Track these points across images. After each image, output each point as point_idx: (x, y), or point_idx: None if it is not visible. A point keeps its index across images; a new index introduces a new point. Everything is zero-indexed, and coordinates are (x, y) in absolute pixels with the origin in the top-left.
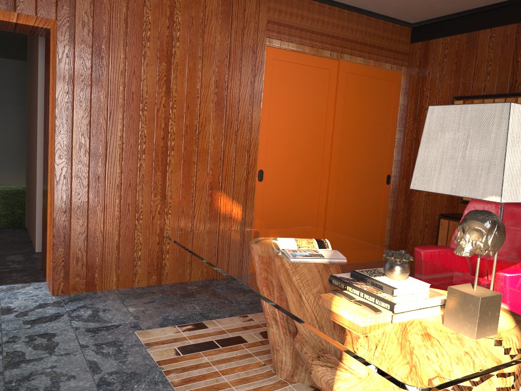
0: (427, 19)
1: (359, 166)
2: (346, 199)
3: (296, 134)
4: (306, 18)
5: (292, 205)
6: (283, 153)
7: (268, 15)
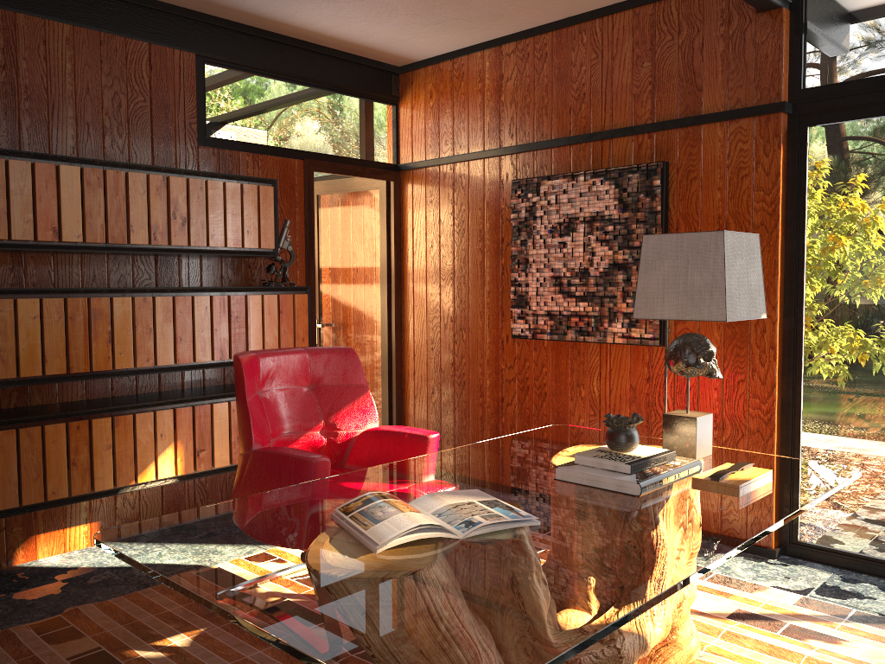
0: None
1: None
2: None
3: None
4: None
5: None
6: None
7: None
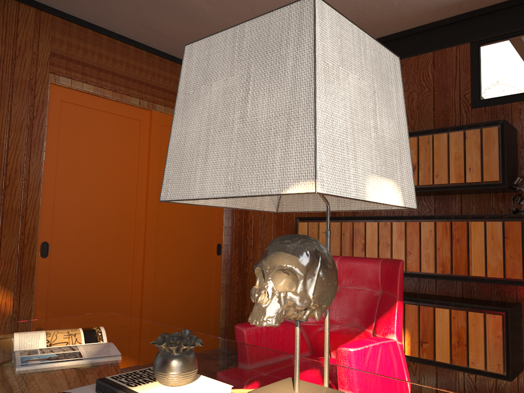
0: None
1: (183, 235)
2: (168, 275)
3: (98, 195)
4: (106, 57)
5: (94, 288)
6: (79, 219)
7: (52, 46)
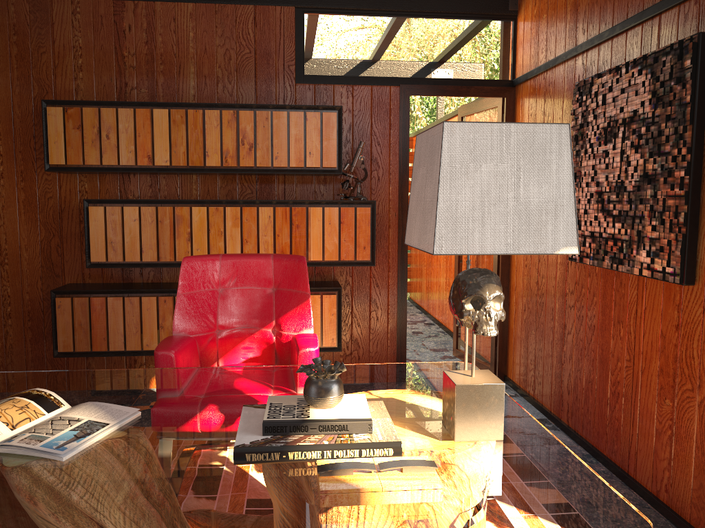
0: None
1: None
2: None
3: None
4: None
5: None
6: None
7: None
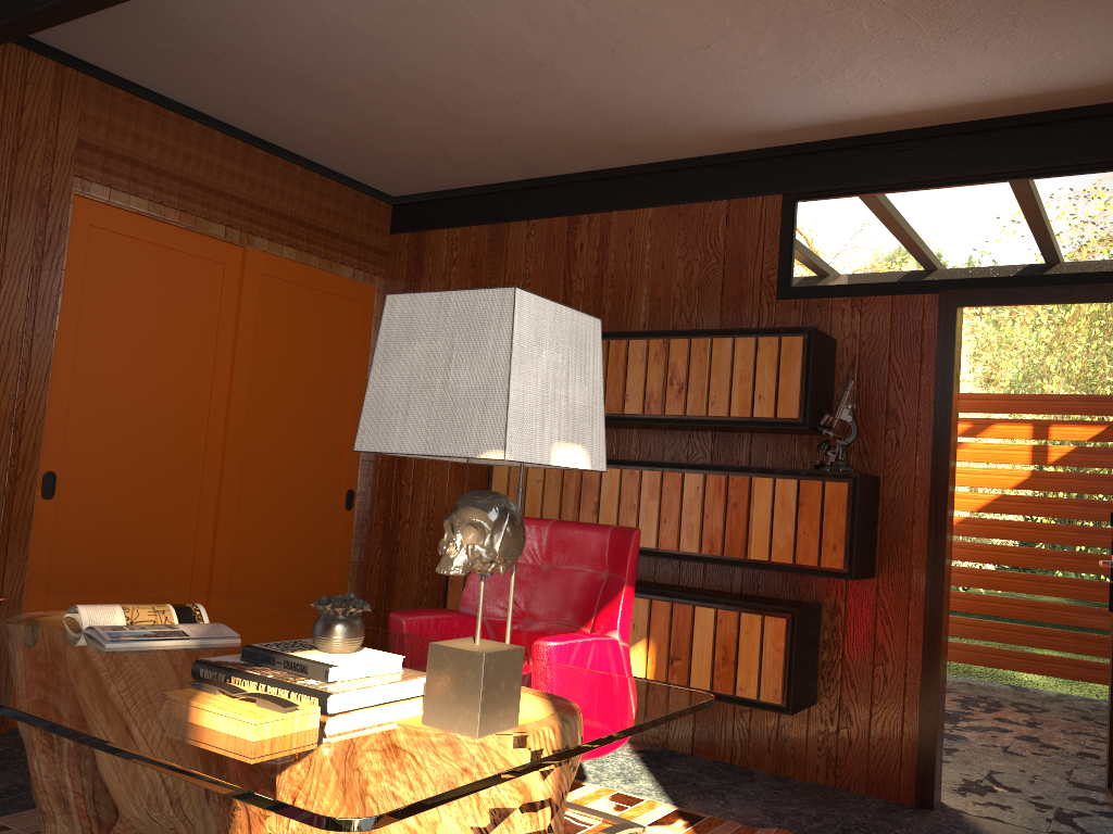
0: (421, 192)
1: (289, 471)
2: (258, 541)
3: (144, 394)
4: (172, 151)
5: (129, 556)
6: (110, 435)
7: (81, 129)
